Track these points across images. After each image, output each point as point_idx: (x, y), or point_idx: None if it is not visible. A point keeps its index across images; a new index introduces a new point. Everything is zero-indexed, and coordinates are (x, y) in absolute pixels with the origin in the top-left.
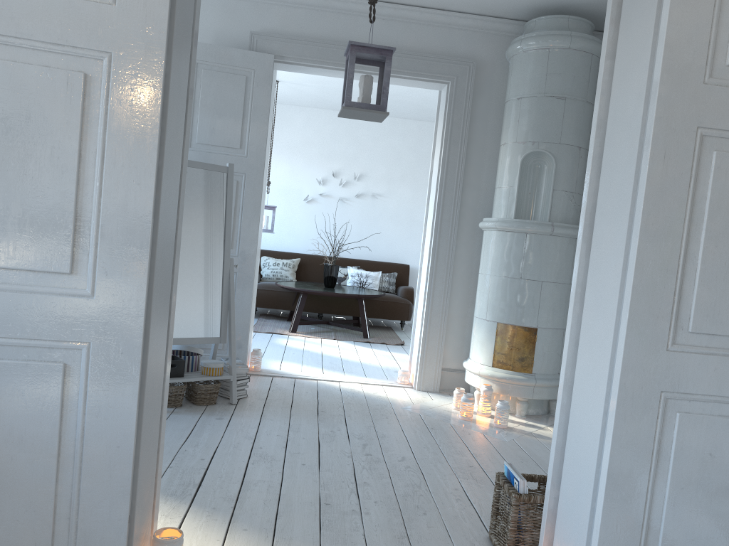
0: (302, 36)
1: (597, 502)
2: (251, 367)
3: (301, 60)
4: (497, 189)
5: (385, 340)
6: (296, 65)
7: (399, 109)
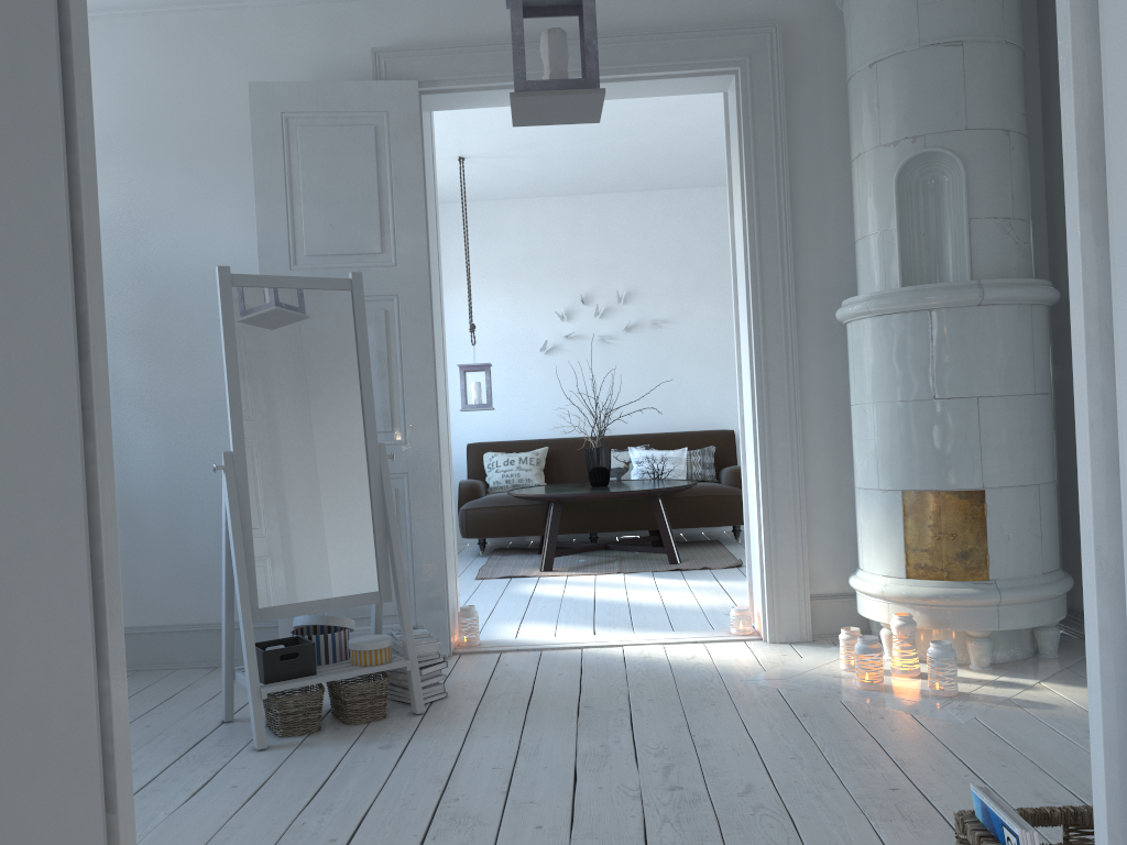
0: (464, 41)
1: None
2: (462, 639)
3: (467, 82)
4: (860, 242)
5: (708, 563)
6: (460, 93)
7: (673, 172)
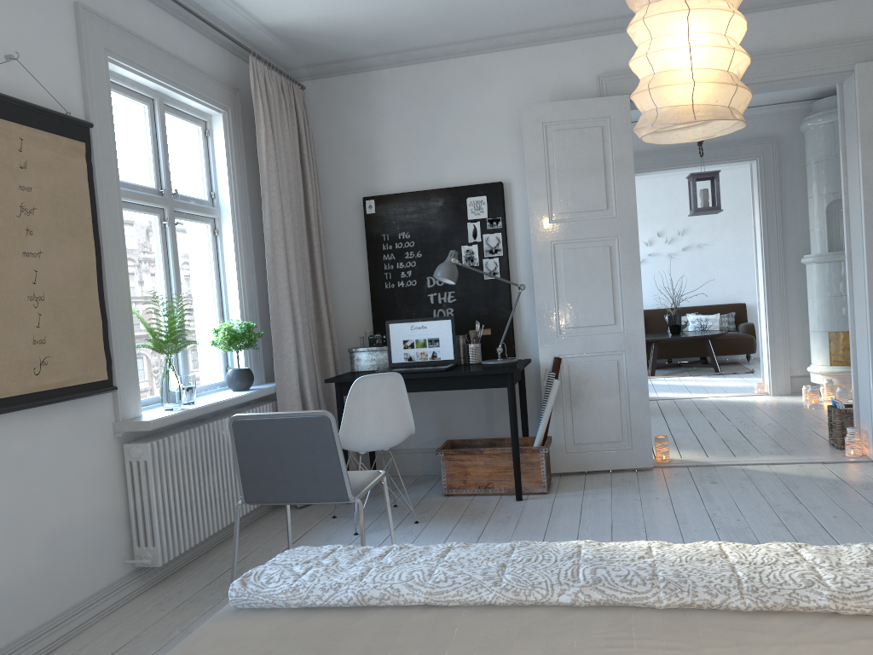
0: (638, 152)
1: (870, 391)
2: None
3: (640, 169)
4: (811, 231)
5: (735, 371)
6: (637, 173)
7: None
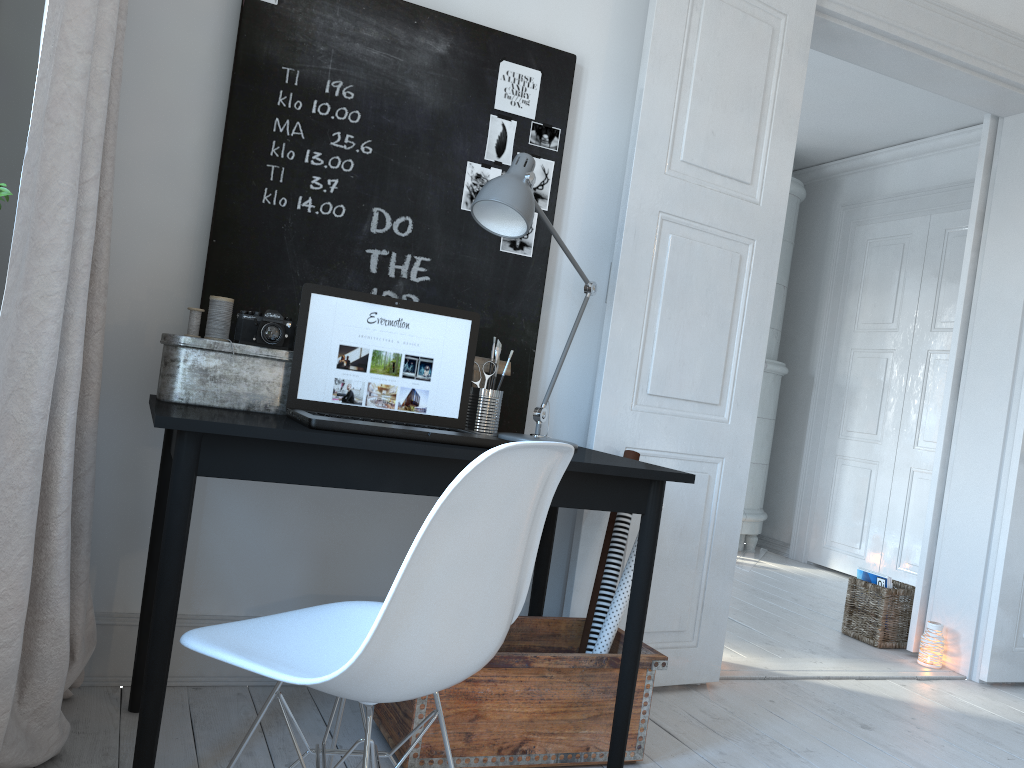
0: None
1: (994, 575)
2: None
3: None
4: None
5: None
6: None
7: None
